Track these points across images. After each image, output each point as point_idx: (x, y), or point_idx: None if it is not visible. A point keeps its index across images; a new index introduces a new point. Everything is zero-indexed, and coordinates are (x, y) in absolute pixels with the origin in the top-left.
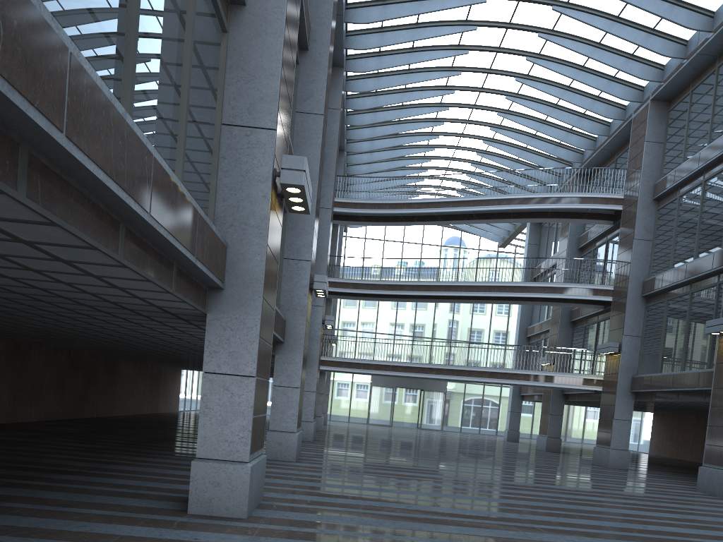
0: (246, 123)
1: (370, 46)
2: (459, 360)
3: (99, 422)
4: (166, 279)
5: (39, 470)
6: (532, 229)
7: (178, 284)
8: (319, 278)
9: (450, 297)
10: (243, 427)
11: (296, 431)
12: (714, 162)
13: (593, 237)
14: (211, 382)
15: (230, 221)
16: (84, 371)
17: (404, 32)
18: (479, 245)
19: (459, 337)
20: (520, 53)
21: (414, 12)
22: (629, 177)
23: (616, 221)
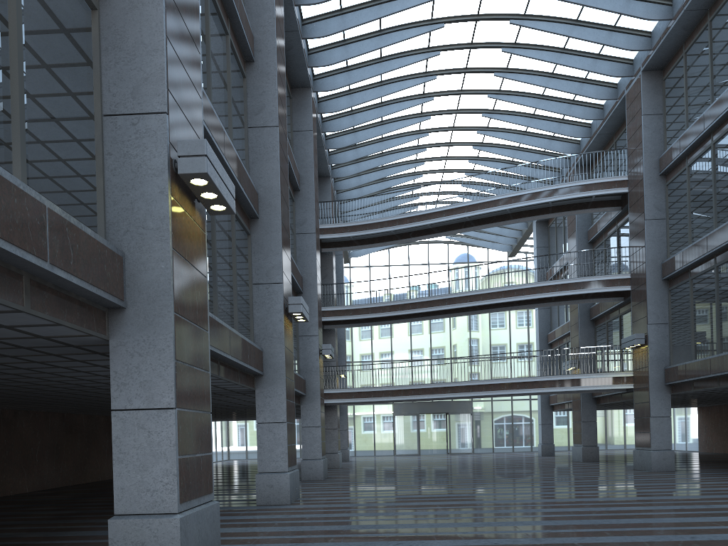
0: (131, 110)
1: (334, 61)
2: (483, 378)
3: (99, 485)
4: (7, 292)
5: None
6: (538, 232)
7: (39, 301)
8: (294, 300)
9: (456, 310)
10: (167, 471)
11: (287, 470)
12: (721, 121)
13: (602, 227)
14: (123, 421)
15: (125, 226)
16: (82, 434)
17: (368, 41)
18: (488, 258)
19: (479, 354)
20: (494, 46)
21: (373, 17)
22: (630, 156)
23: (623, 206)
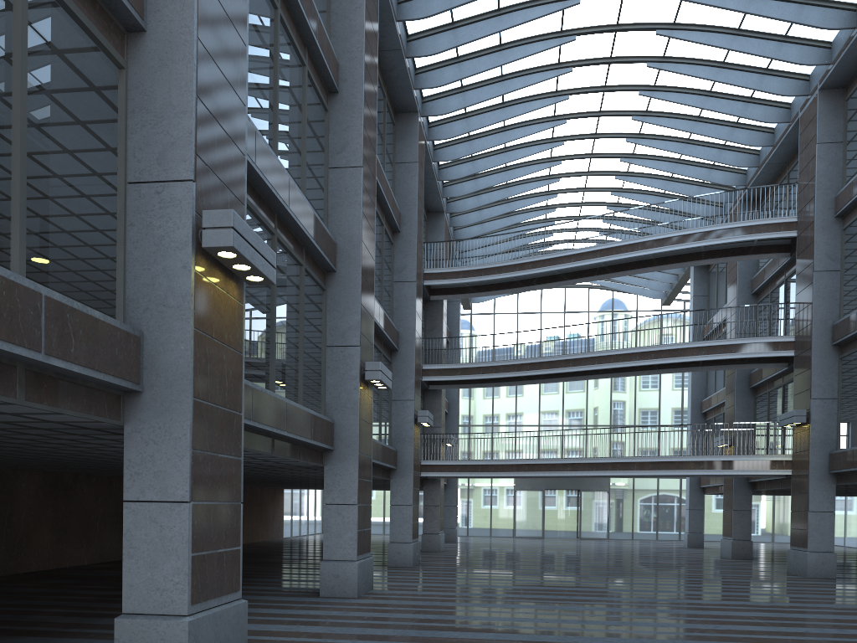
0: (156, 177)
1: (445, 82)
2: (624, 450)
3: None
4: None
5: (2, 632)
6: (696, 278)
7: (36, 391)
8: (371, 366)
9: (584, 373)
10: (178, 569)
11: (356, 559)
12: None
13: (768, 277)
14: (135, 514)
15: (145, 303)
16: None
17: (486, 57)
18: (637, 306)
19: (620, 421)
20: (638, 60)
21: (490, 31)
22: (801, 193)
23: (793, 252)
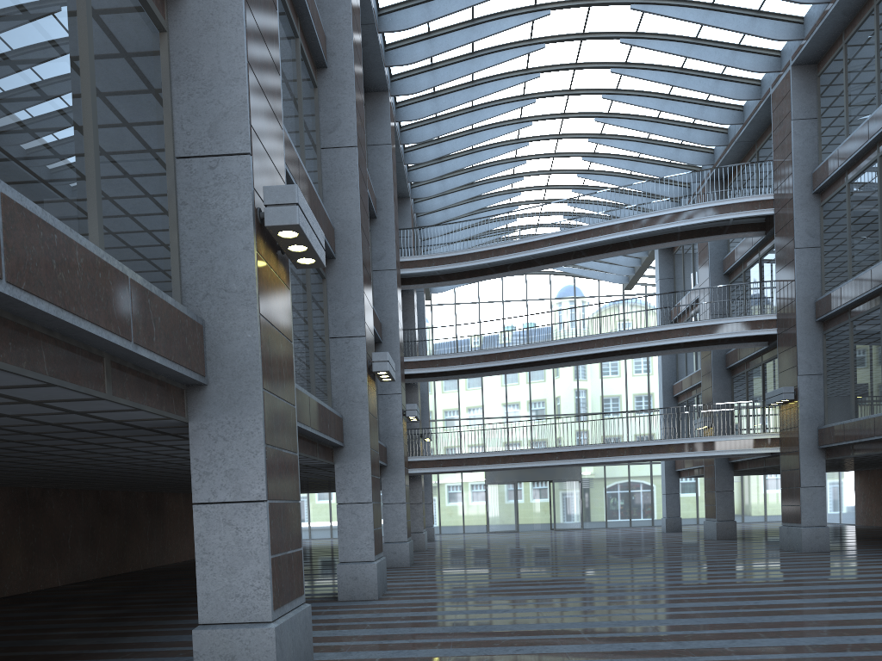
0: (209, 151)
1: (417, 59)
2: (593, 438)
3: (143, 575)
4: (89, 379)
5: (24, 658)
6: (662, 260)
7: (120, 385)
8: (379, 357)
9: (565, 359)
10: (259, 573)
11: (374, 559)
12: None
13: (741, 256)
14: (206, 517)
15: (204, 289)
16: (120, 515)
17: (458, 33)
18: (599, 291)
19: (588, 409)
20: (611, 36)
21: (465, 4)
22: (777, 170)
23: (768, 230)
